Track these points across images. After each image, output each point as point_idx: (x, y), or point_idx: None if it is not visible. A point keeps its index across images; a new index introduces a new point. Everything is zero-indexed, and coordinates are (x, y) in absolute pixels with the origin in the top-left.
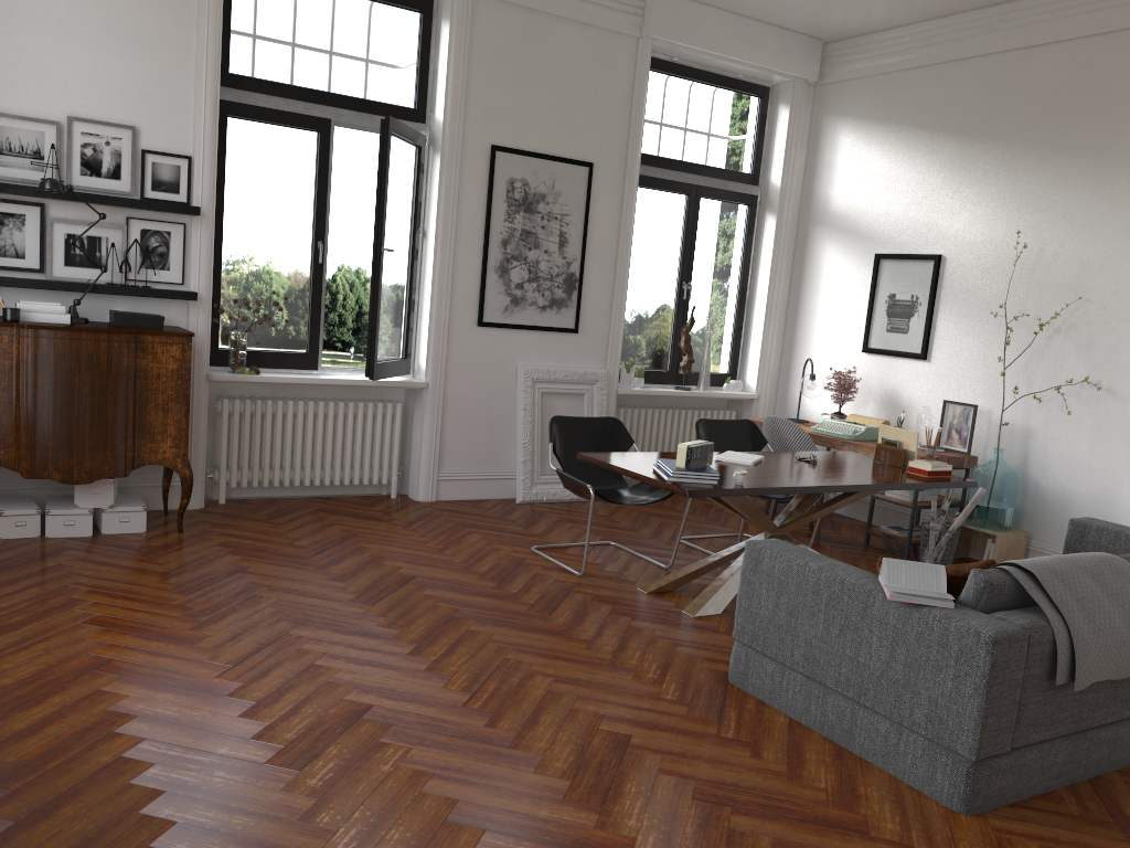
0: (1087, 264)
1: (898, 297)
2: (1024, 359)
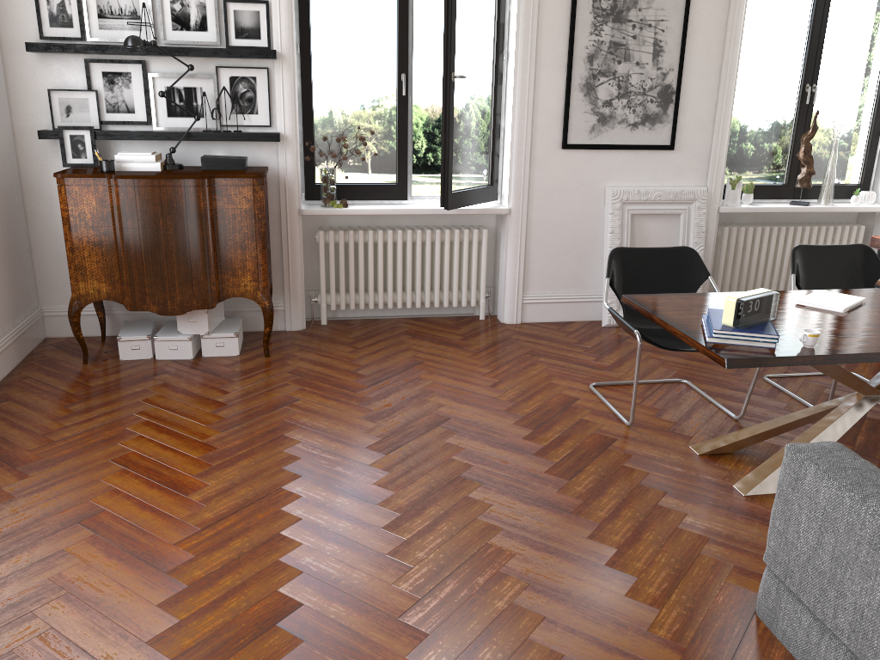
0: None
1: None
2: None
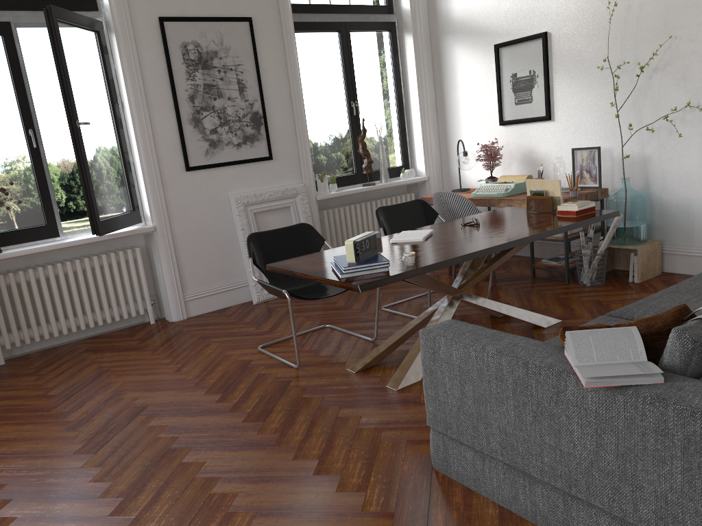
0: (671, 7)
1: (519, 75)
2: (631, 100)
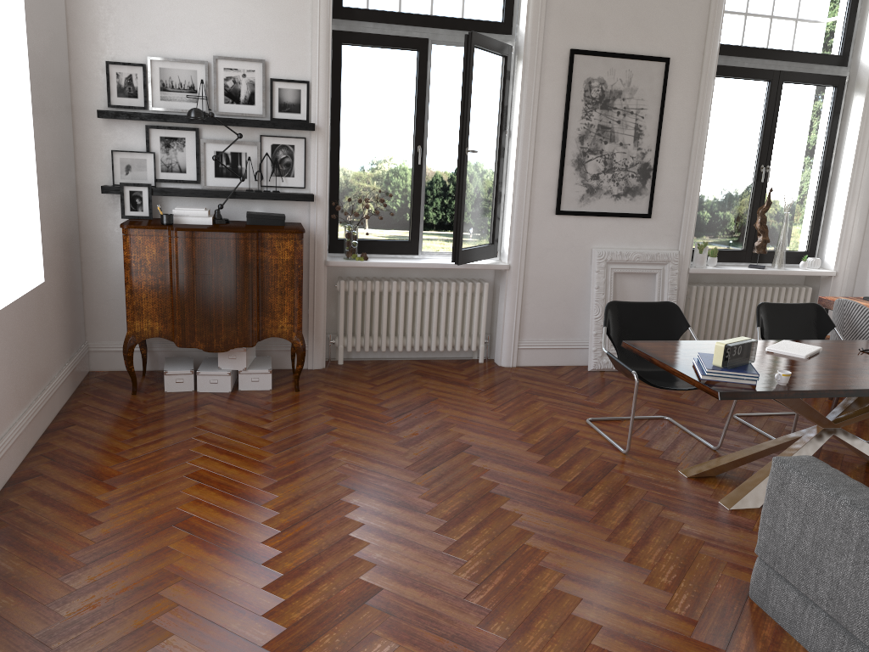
0: None
1: None
2: None
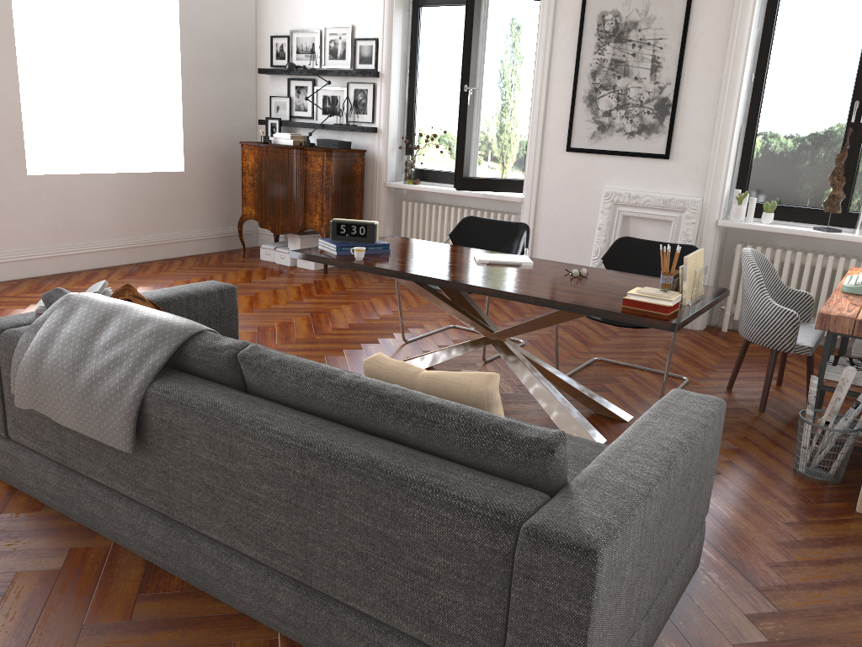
0: None
1: None
2: None
